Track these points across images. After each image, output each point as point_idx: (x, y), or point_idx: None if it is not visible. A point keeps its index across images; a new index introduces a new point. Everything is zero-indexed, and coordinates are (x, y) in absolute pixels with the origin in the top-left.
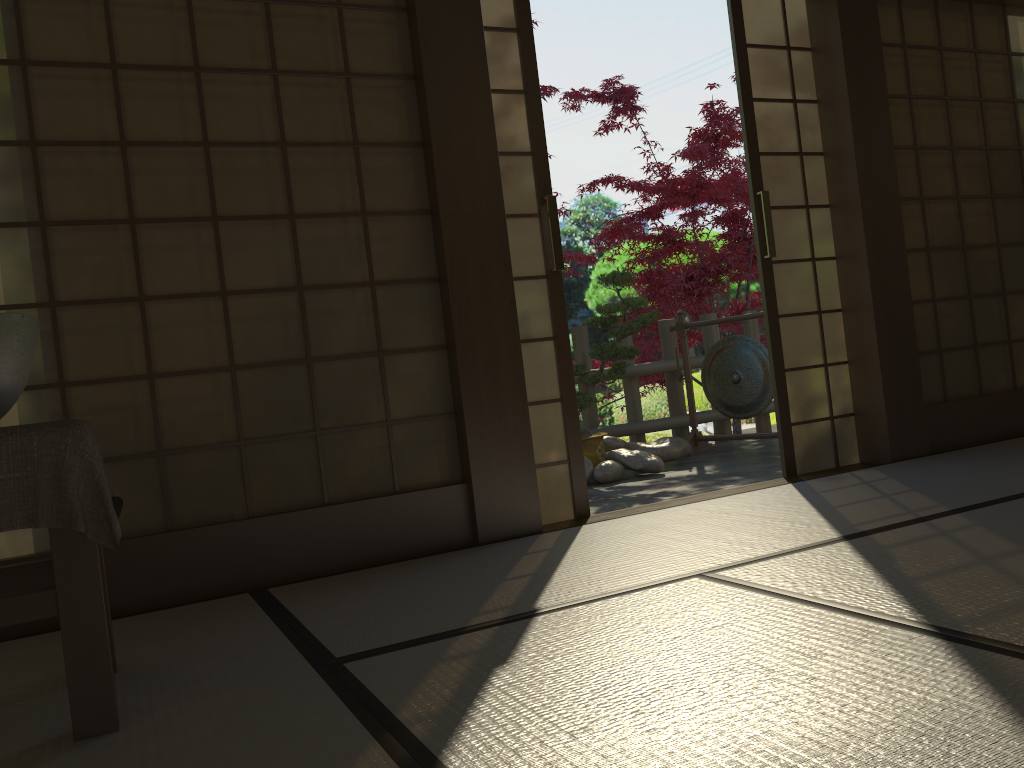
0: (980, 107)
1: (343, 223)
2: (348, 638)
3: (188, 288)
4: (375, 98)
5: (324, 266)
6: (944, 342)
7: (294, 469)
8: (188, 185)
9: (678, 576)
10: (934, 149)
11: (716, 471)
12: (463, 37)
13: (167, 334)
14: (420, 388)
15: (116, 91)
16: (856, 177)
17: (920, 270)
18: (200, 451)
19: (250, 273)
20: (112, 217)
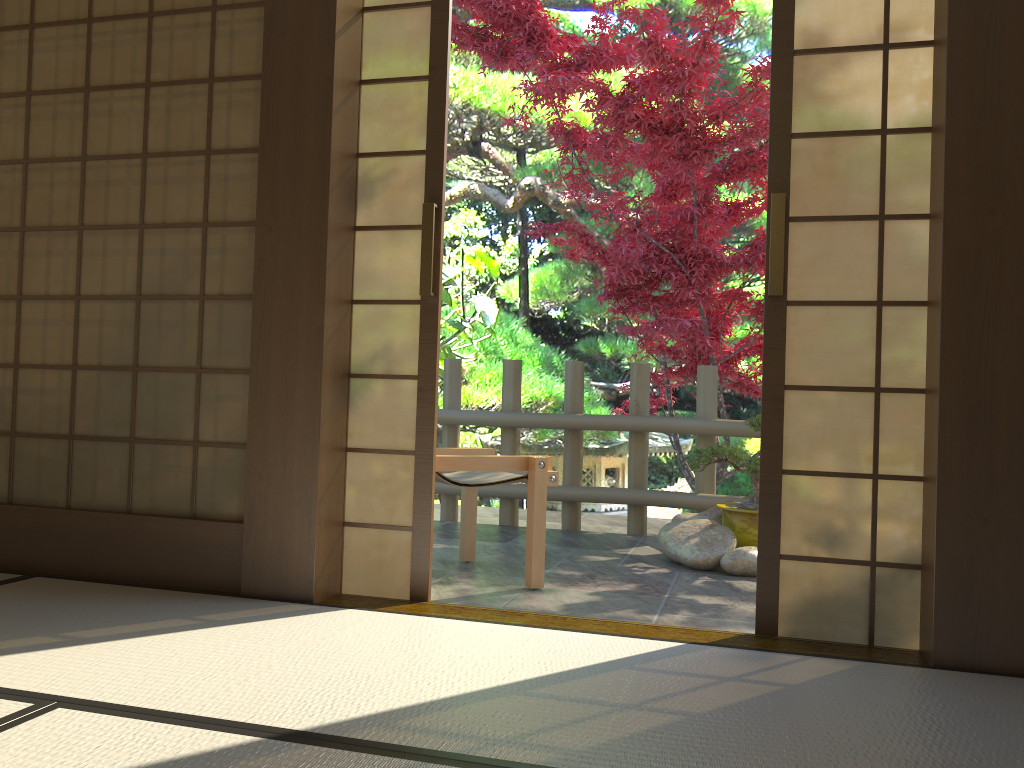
0: None
1: (185, 234)
2: None
3: (53, 290)
4: (234, 102)
5: (162, 276)
6: None
7: (108, 471)
8: (66, 197)
9: (45, 695)
10: None
11: None
12: (311, 24)
13: (32, 330)
14: (231, 412)
15: (26, 115)
16: (943, 168)
17: None
18: (41, 438)
19: (100, 280)
20: (10, 225)
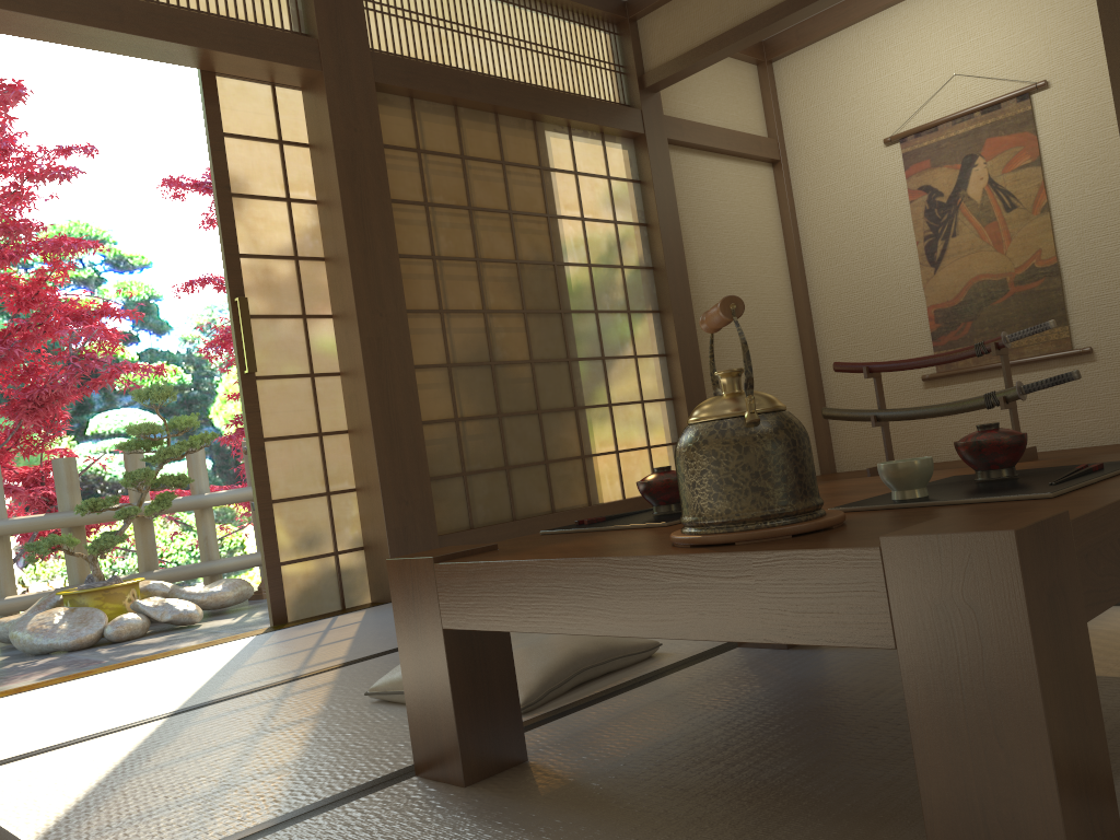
0: (509, 220)
1: None
2: None
3: None
4: None
5: None
6: (469, 464)
7: None
8: None
9: None
10: (456, 260)
11: (259, 618)
12: None
13: None
14: None
15: None
16: (352, 286)
17: (440, 387)
18: None
19: None
20: None
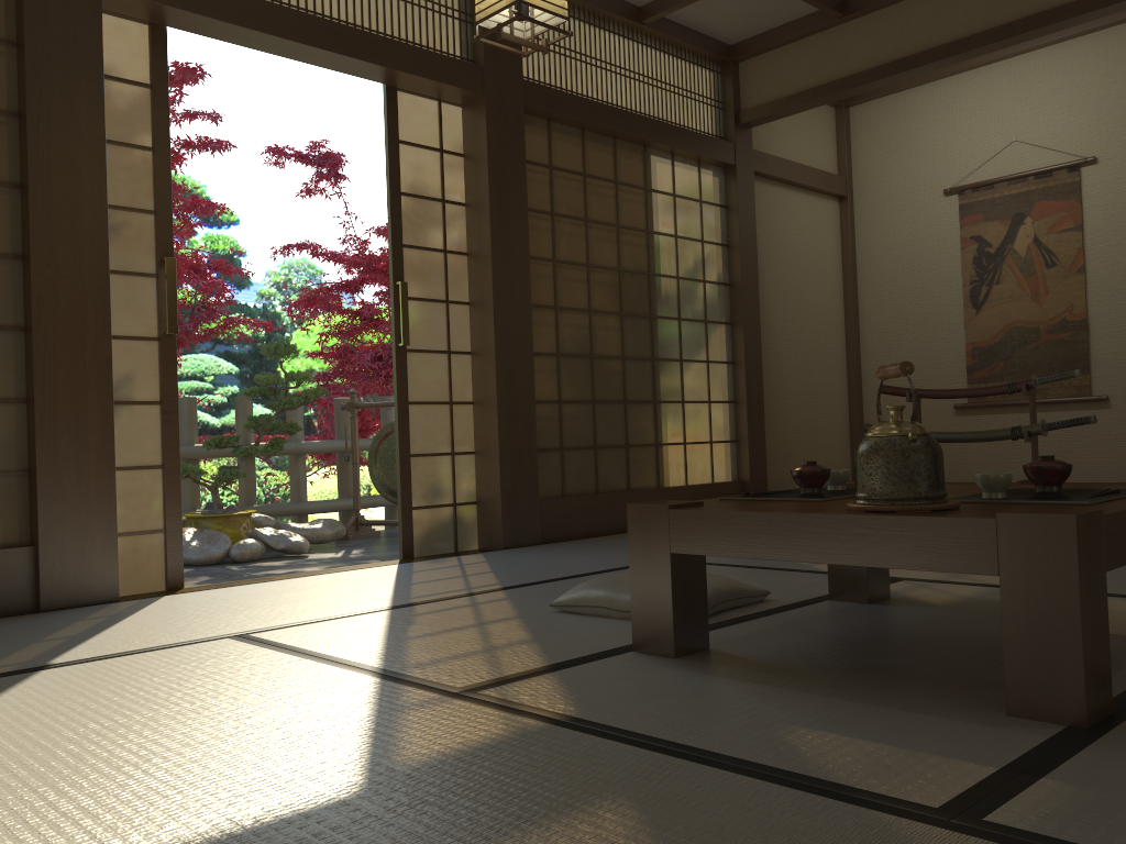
0: (617, 232)
1: None
2: None
3: None
4: None
5: None
6: (566, 441)
7: None
8: None
9: (213, 637)
10: (571, 264)
11: (361, 554)
12: (79, 84)
13: None
14: None
15: None
16: (491, 280)
17: (549, 373)
18: None
19: None
20: None
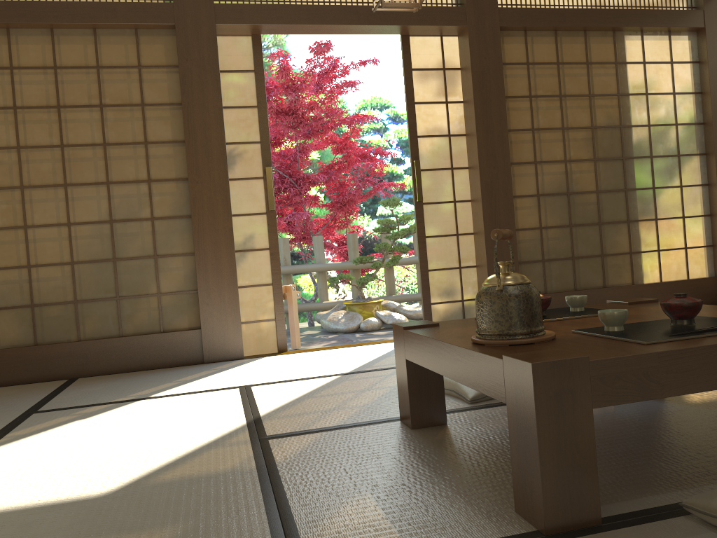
0: (588, 100)
1: (137, 186)
2: (58, 403)
3: (50, 221)
4: (158, 117)
5: (125, 209)
6: (547, 255)
7: (104, 317)
8: (52, 168)
9: (234, 387)
10: (548, 130)
11: None
12: (207, 81)
13: (38, 245)
14: (178, 276)
15: (15, 121)
16: (477, 151)
17: (531, 209)
18: (53, 305)
19: (83, 213)
20: (12, 185)
